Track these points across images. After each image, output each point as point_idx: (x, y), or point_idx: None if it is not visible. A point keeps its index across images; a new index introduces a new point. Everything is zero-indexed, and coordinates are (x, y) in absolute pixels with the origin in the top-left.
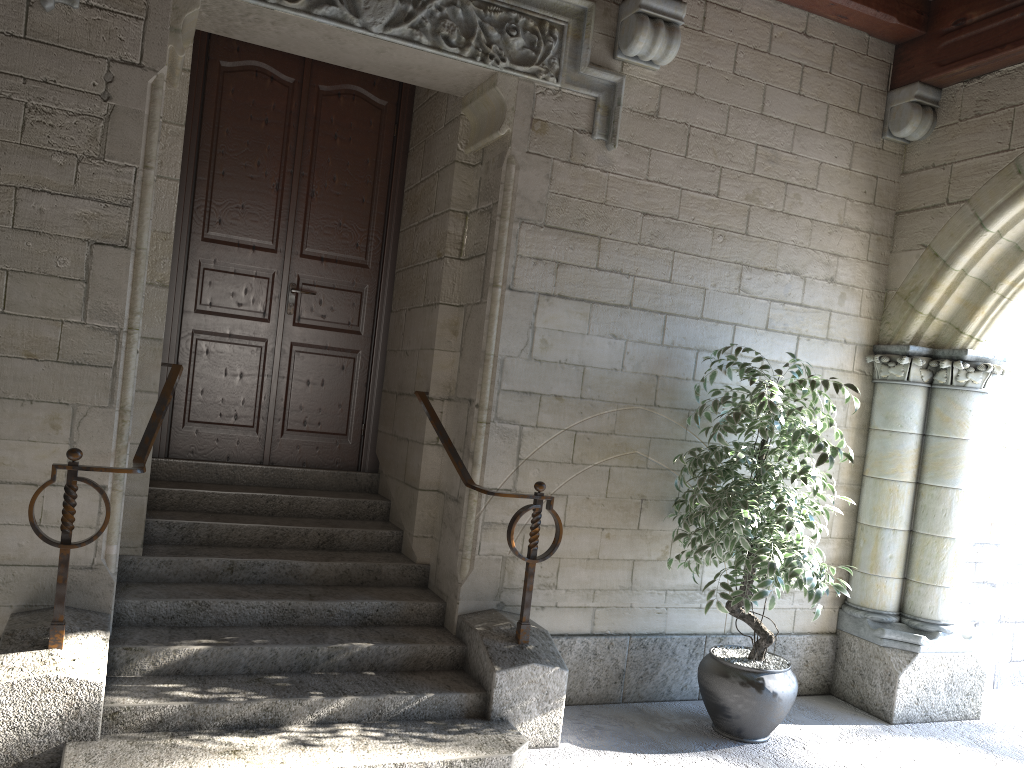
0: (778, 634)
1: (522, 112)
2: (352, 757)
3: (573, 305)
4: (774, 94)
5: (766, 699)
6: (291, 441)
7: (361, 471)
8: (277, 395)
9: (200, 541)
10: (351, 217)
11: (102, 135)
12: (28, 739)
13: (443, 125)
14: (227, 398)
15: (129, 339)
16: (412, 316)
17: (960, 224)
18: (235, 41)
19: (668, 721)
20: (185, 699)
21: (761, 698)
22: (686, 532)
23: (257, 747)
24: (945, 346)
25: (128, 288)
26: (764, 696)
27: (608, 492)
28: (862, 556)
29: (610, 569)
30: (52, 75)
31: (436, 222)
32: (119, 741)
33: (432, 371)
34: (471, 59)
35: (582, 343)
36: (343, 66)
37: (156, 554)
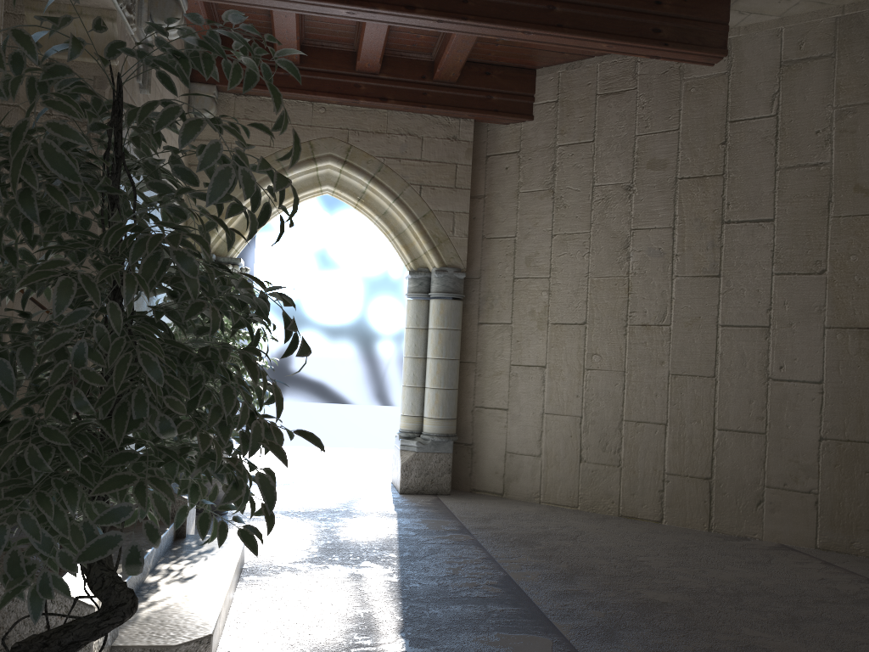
0: None
1: None
2: (223, 569)
3: None
4: None
5: None
6: None
7: None
8: None
9: None
10: None
11: None
12: None
13: None
14: None
15: None
16: None
17: None
18: None
19: None
20: None
21: None
22: None
23: (183, 590)
24: (221, 255)
25: None
26: None
27: None
28: None
29: None
30: None
31: None
32: (129, 628)
33: None
34: None
35: None
36: None
37: None
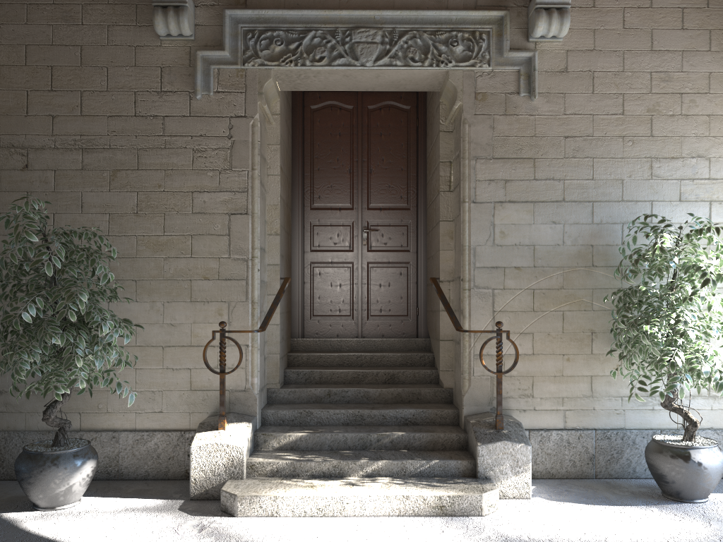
0: None
1: (468, 90)
2: (377, 491)
3: (520, 206)
4: (660, 34)
5: (692, 467)
6: (373, 322)
7: (419, 337)
8: (362, 295)
9: (315, 381)
10: (395, 180)
11: (229, 157)
12: (209, 477)
13: (435, 111)
14: (333, 300)
15: (252, 263)
16: (432, 233)
17: None
18: (317, 93)
19: (626, 489)
20: (290, 459)
21: (688, 467)
22: (615, 349)
23: (325, 485)
24: None
25: (249, 235)
26: (690, 465)
27: (564, 329)
28: None
29: (573, 383)
30: (203, 131)
31: (436, 171)
32: (254, 480)
33: (440, 264)
34: (429, 66)
35: (530, 230)
36: (363, 90)
37: (288, 387)
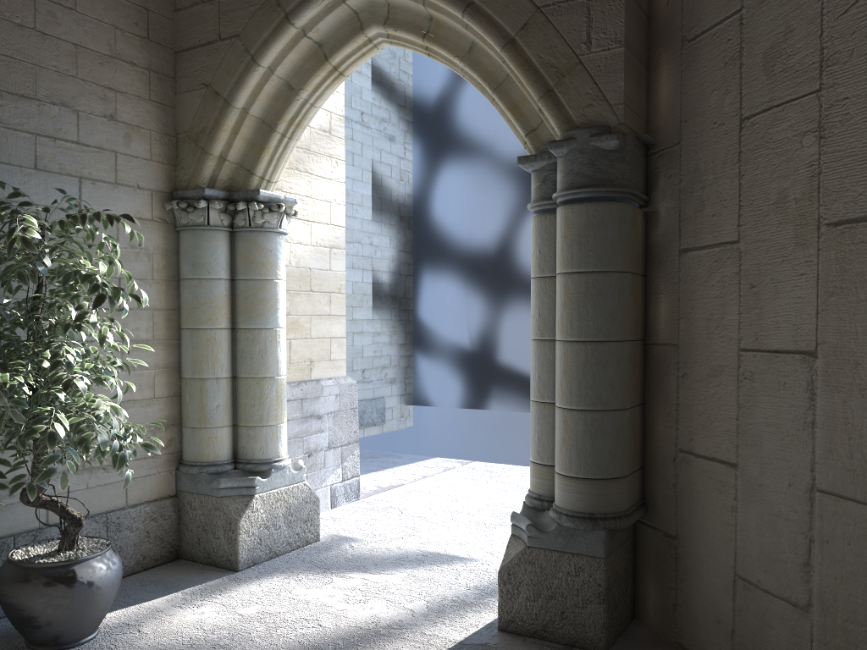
0: (110, 512)
1: None
2: None
3: None
4: None
5: (81, 593)
6: None
7: None
8: None
9: None
10: None
11: None
12: None
13: None
14: None
15: None
16: None
17: (235, 60)
18: None
19: None
20: None
21: (74, 593)
22: None
23: None
24: (241, 189)
25: None
26: (78, 590)
27: None
28: (190, 411)
29: None
30: None
31: None
32: None
33: None
34: None
35: None
36: None
37: None
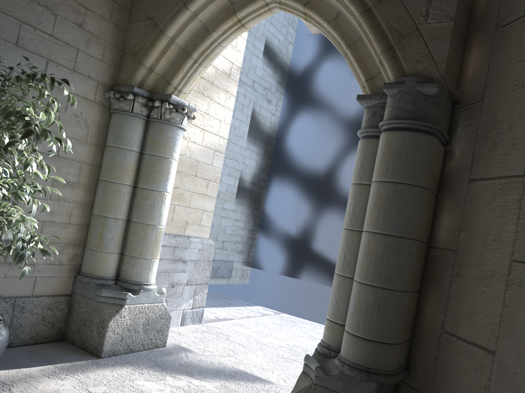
0: (18, 297)
1: None
2: None
3: None
4: None
5: None
6: None
7: None
8: None
9: None
10: None
11: None
12: None
13: None
14: None
15: None
16: None
17: (172, 4)
18: None
19: None
20: None
21: None
22: None
23: None
24: (159, 93)
25: None
26: None
27: None
28: (92, 237)
29: None
30: None
31: None
32: None
33: None
34: None
35: None
36: None
37: None
